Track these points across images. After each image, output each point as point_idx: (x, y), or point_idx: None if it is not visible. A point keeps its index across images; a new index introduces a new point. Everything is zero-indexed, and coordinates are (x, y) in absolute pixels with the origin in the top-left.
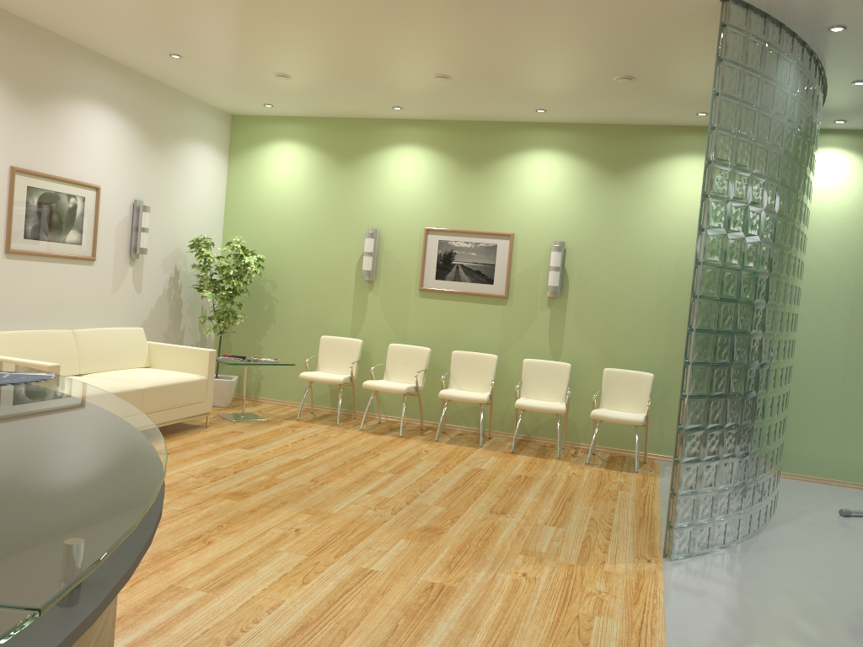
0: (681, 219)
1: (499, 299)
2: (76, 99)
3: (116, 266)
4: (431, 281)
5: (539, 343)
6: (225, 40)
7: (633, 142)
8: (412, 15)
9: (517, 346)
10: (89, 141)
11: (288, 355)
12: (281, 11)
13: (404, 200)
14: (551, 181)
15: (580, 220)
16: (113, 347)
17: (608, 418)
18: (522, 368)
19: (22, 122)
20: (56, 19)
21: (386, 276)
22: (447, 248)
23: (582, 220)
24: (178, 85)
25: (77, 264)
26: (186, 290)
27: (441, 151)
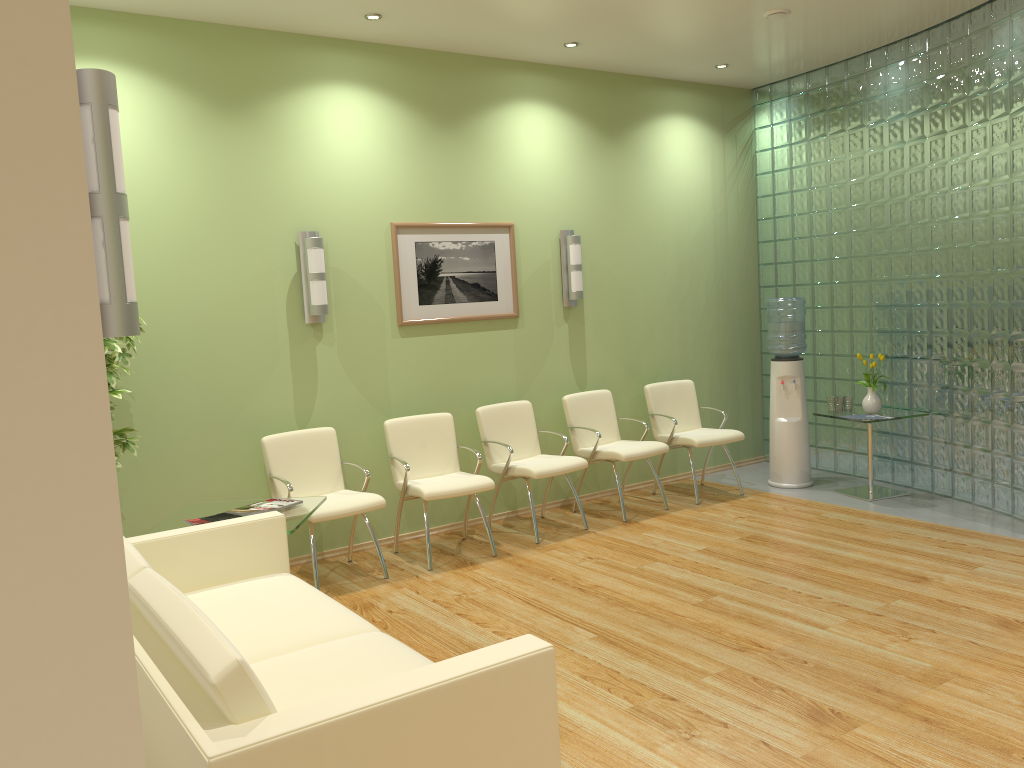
0: (675, 193)
1: (508, 321)
2: None
3: None
4: (413, 309)
5: (562, 371)
6: None
7: (623, 97)
8: None
9: (538, 382)
10: None
11: (179, 493)
12: None
13: (350, 178)
14: (546, 147)
15: (583, 199)
16: None
17: (714, 441)
18: (568, 409)
19: None
20: None
21: (342, 312)
22: (429, 254)
23: (586, 199)
24: None
25: None
26: None
27: (396, 97)
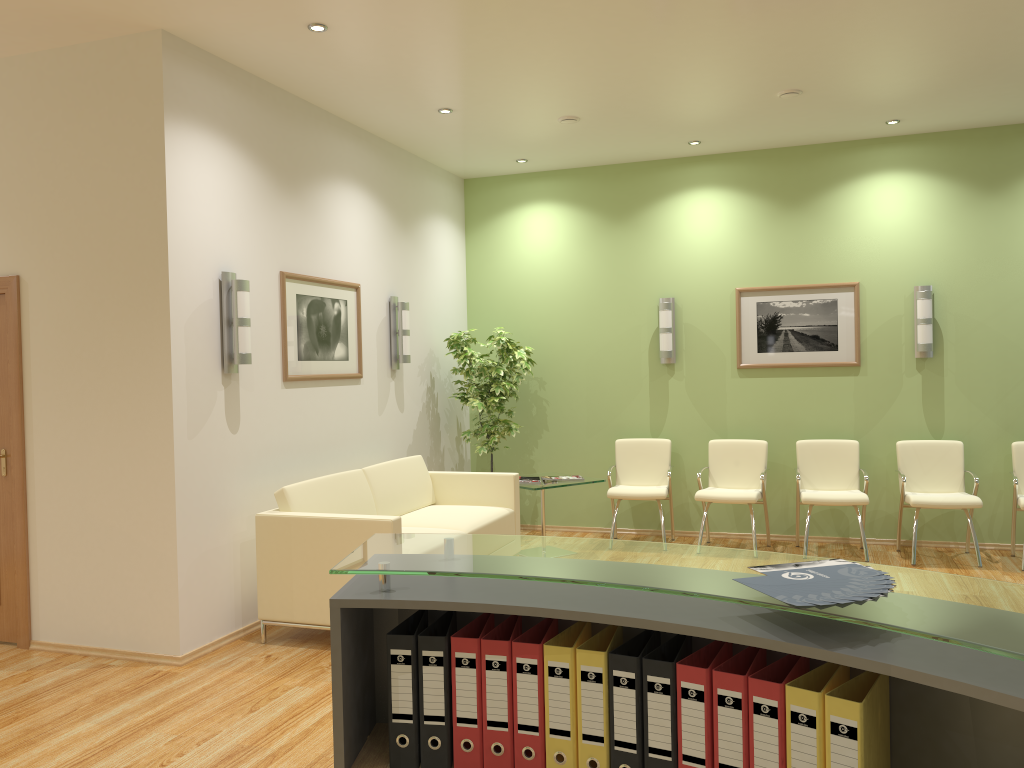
0: None
1: (848, 368)
2: (330, 180)
3: (380, 382)
4: (751, 356)
5: (911, 419)
6: (528, 80)
7: (1011, 148)
8: (817, 11)
9: (881, 426)
10: (345, 229)
11: (570, 469)
12: (634, 30)
13: (703, 257)
14: (902, 210)
15: (948, 255)
16: (402, 484)
17: None
18: (898, 454)
19: (285, 215)
20: (319, 82)
21: (690, 356)
22: (768, 312)
23: (952, 255)
24: (420, 149)
25: (346, 384)
26: (442, 401)
27: (746, 190)
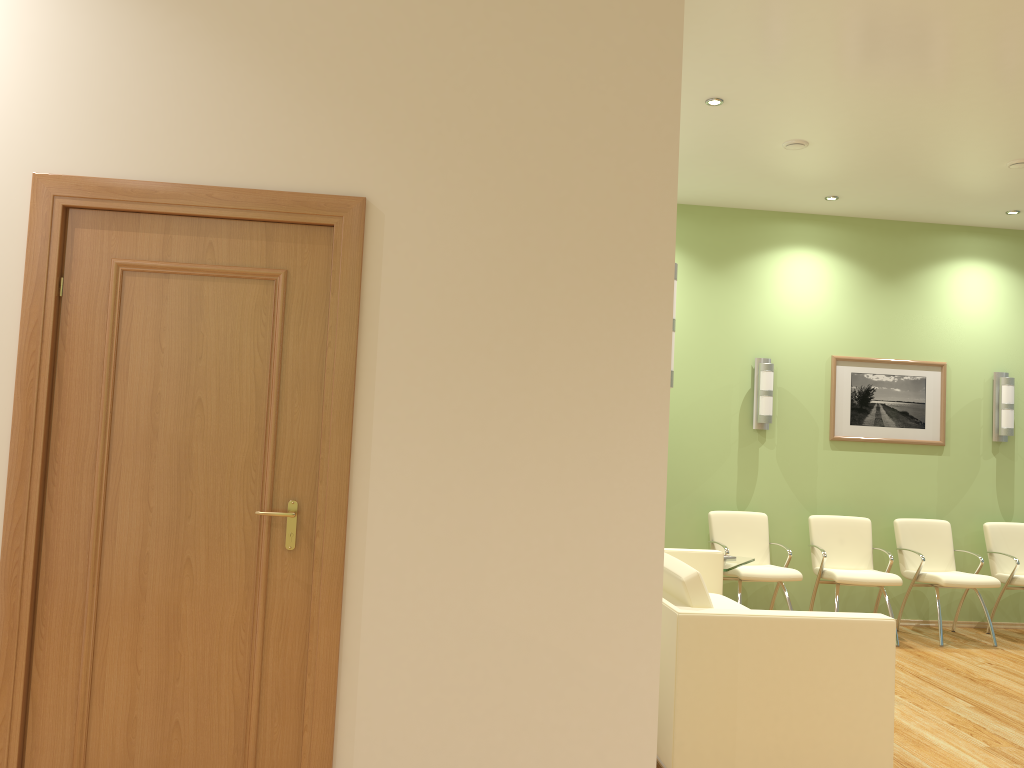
0: None
1: (933, 447)
2: None
3: None
4: (844, 428)
5: (986, 500)
6: (872, 86)
7: None
8: None
9: (960, 507)
10: None
11: None
12: None
13: (800, 319)
14: (984, 298)
15: (1021, 346)
16: None
17: None
18: (988, 535)
19: None
20: None
21: (783, 423)
22: (862, 383)
23: (1023, 346)
24: None
25: None
26: None
27: (845, 256)
